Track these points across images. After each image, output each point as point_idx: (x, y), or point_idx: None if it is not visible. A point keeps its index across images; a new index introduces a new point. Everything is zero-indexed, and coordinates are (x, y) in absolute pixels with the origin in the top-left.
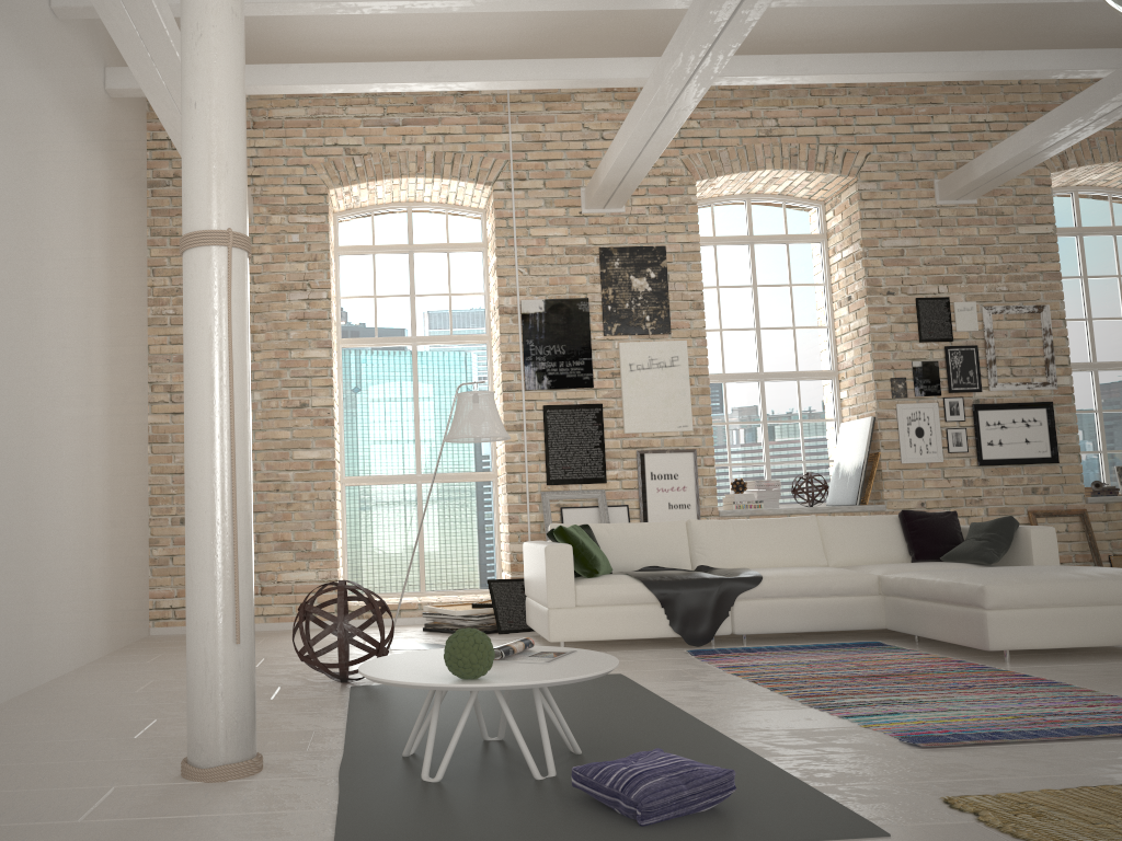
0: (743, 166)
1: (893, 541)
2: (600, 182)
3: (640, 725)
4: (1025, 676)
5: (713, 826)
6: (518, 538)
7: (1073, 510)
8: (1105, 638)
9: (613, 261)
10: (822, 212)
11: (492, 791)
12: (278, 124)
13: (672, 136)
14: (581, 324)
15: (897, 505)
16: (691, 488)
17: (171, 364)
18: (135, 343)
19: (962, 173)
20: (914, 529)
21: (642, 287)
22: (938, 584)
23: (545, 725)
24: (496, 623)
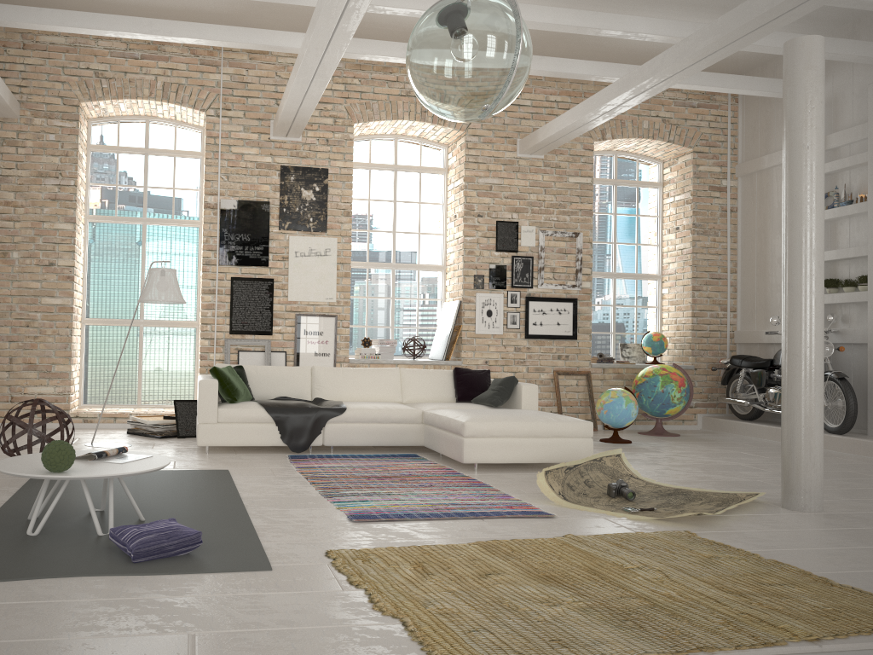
0: (388, 116)
1: (447, 387)
2: (279, 119)
3: (201, 504)
4: (473, 480)
5: (176, 563)
6: (206, 370)
7: (582, 372)
8: (534, 458)
9: (289, 176)
10: (446, 153)
11: (65, 541)
12: (43, 47)
13: (320, 95)
14: (263, 220)
15: (470, 362)
16: (332, 342)
17: None
18: None
19: (532, 137)
20: (460, 380)
21: (309, 197)
22: (446, 419)
23: (112, 502)
24: (177, 430)
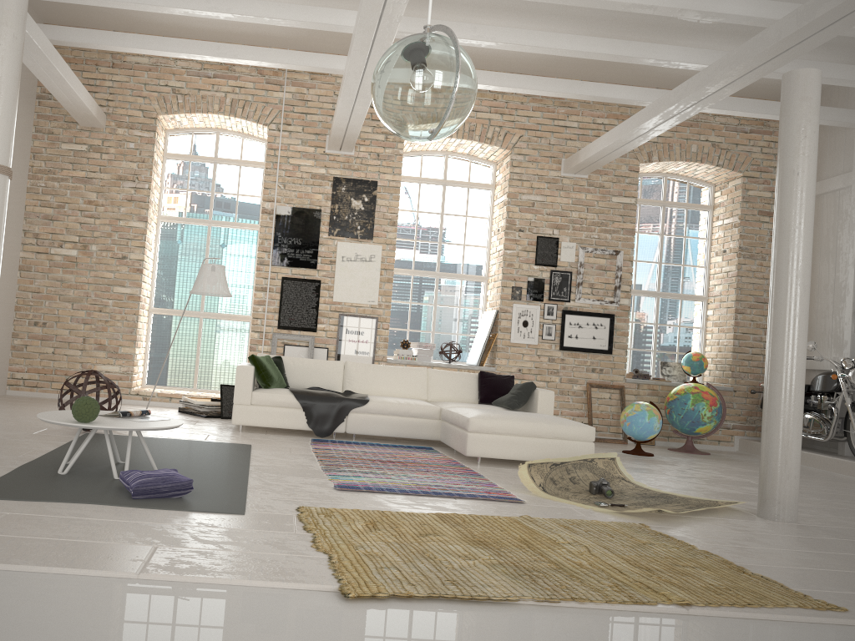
0: None
1: (471, 389)
2: (331, 135)
3: (212, 466)
4: (470, 470)
5: (167, 502)
6: None
7: (615, 386)
8: (535, 457)
9: (341, 187)
10: (494, 170)
11: (85, 480)
12: (129, 66)
13: (364, 114)
14: (314, 226)
15: (503, 369)
16: (371, 342)
17: (39, 219)
18: (13, 203)
19: (574, 157)
20: (484, 383)
21: (358, 206)
22: (457, 415)
23: (129, 453)
24: (221, 412)
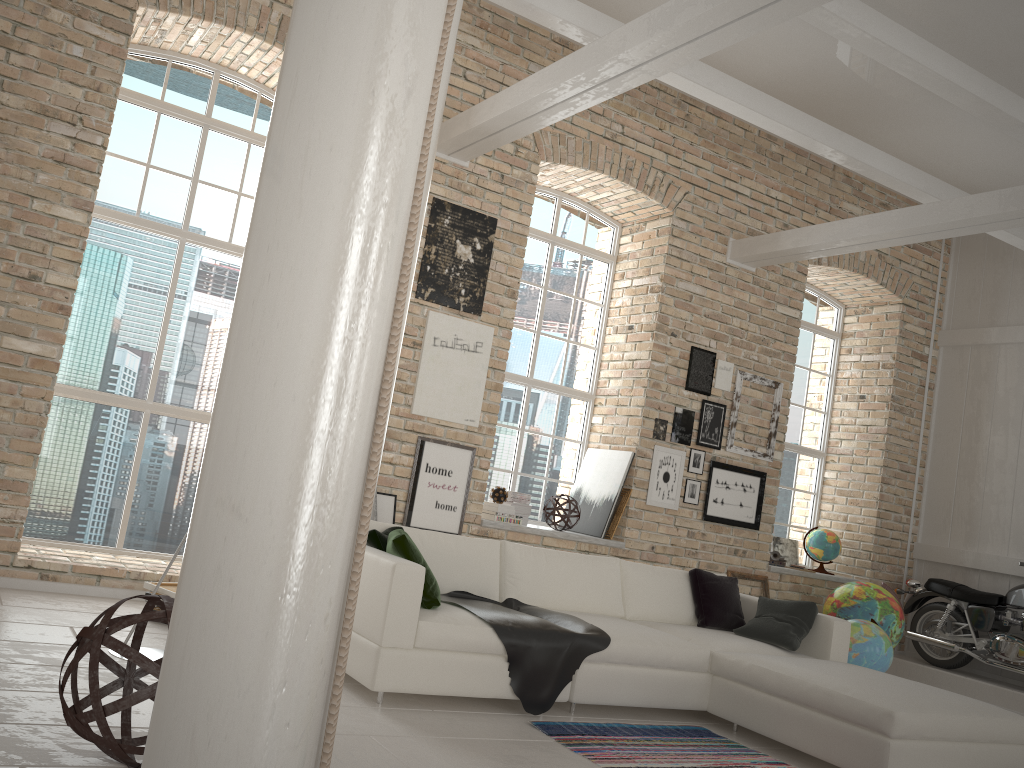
0: (585, 163)
1: (683, 600)
2: (476, 124)
3: None
4: None
5: None
6: None
7: (759, 576)
8: None
9: (444, 217)
10: (618, 234)
11: None
12: None
13: (603, 100)
14: None
15: (634, 545)
16: (462, 490)
17: None
18: None
19: (765, 240)
20: (706, 591)
21: (465, 256)
22: (813, 688)
23: None
24: None
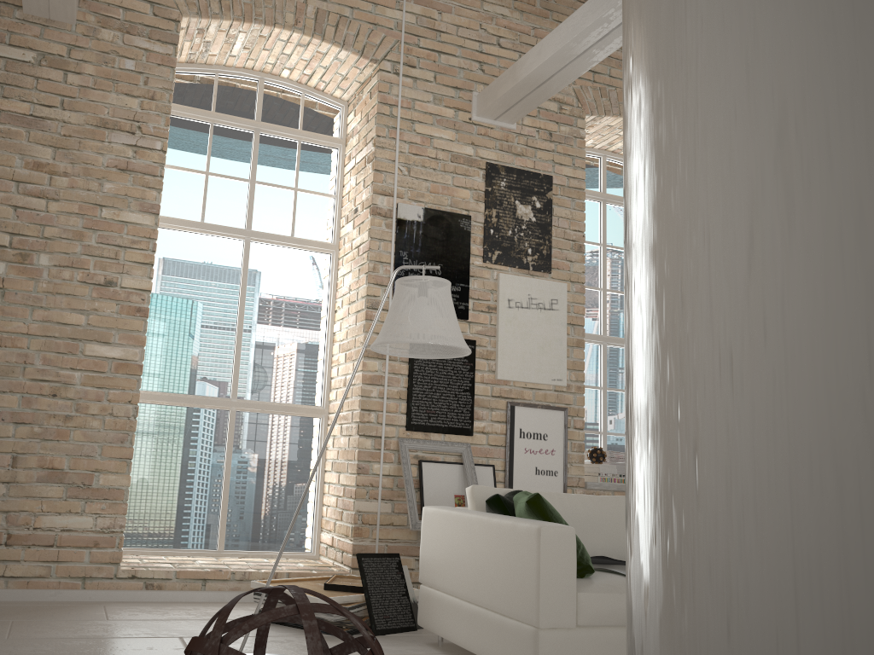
0: None
1: None
2: (524, 75)
3: None
4: None
5: None
6: (367, 494)
7: None
8: None
9: (499, 180)
10: None
11: None
12: None
13: None
14: (461, 244)
15: None
16: (560, 453)
17: None
18: None
19: None
20: None
21: (526, 216)
22: None
23: None
24: (370, 619)
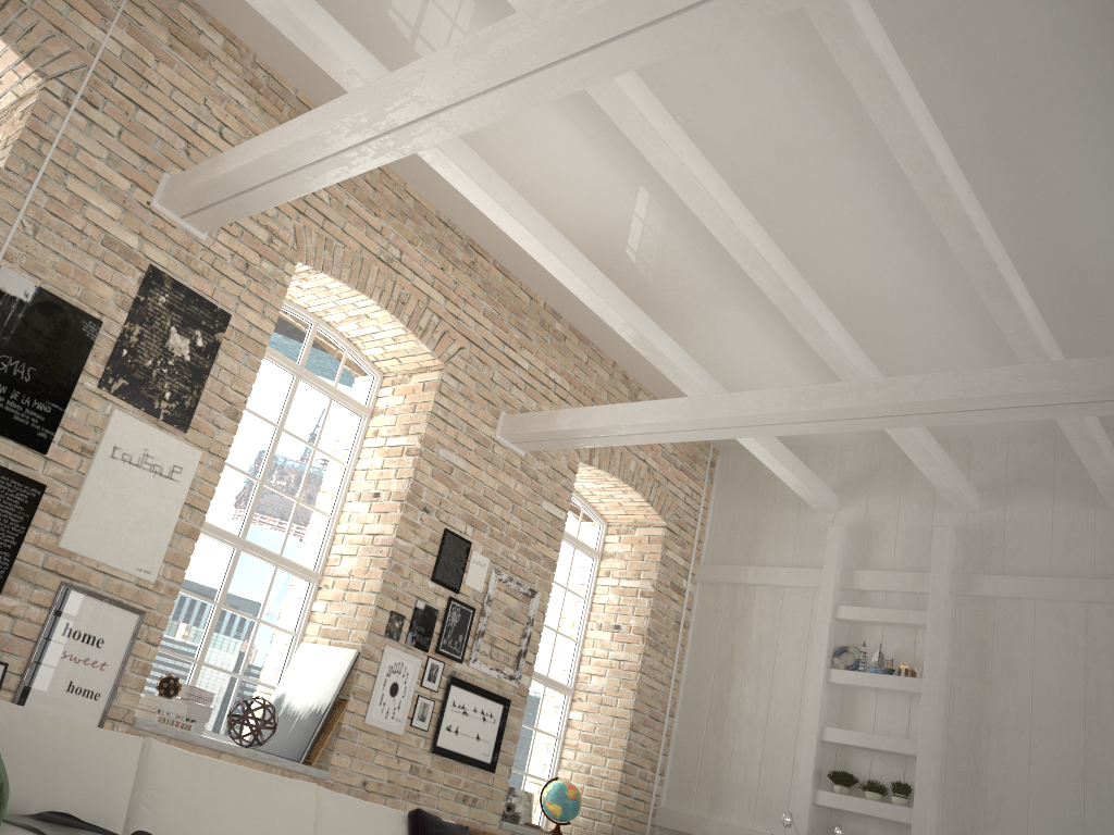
0: (352, 280)
1: None
2: (222, 172)
3: None
4: None
5: None
6: None
7: (488, 834)
8: None
9: (160, 293)
10: (378, 385)
11: None
12: None
13: (386, 161)
14: (74, 353)
15: (341, 777)
16: (114, 670)
17: None
18: None
19: (540, 418)
20: None
21: (180, 350)
22: None
23: None
24: None
